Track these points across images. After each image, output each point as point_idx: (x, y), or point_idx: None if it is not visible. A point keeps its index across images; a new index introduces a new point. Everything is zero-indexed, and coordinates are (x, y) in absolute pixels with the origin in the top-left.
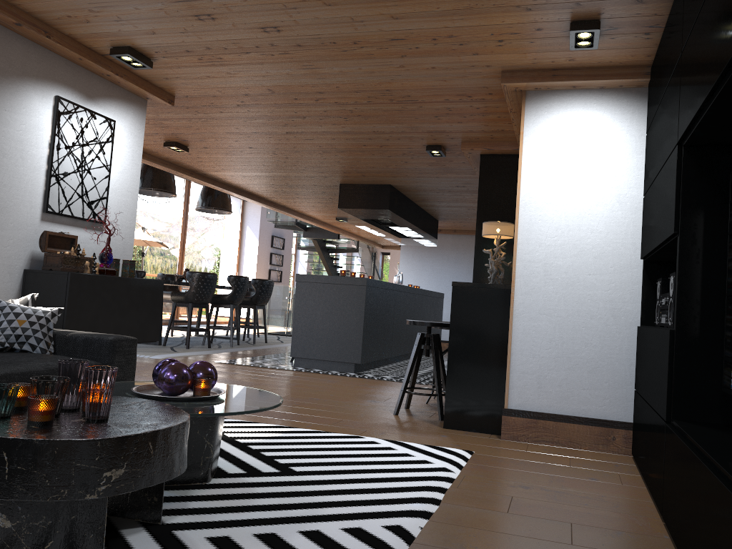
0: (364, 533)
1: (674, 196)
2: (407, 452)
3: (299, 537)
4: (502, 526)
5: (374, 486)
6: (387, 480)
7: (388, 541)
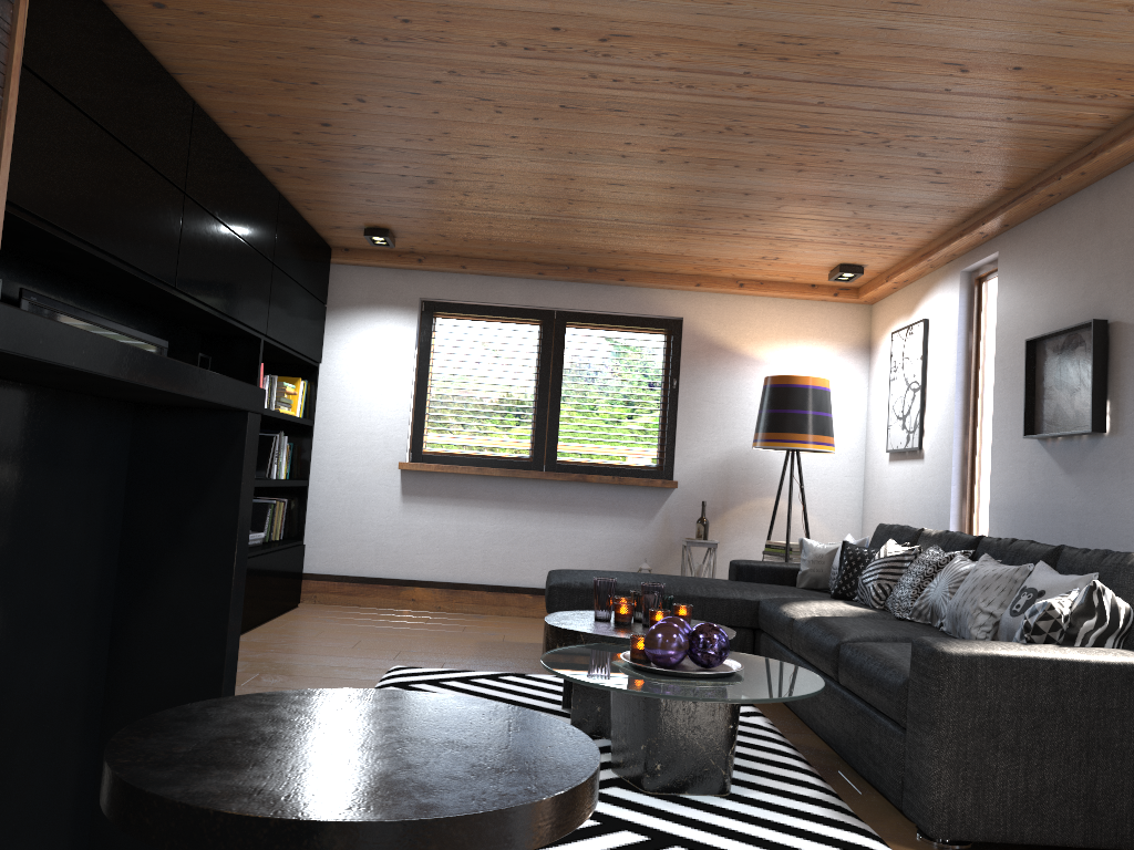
0: None
1: None
2: None
3: None
4: None
5: None
6: None
7: None
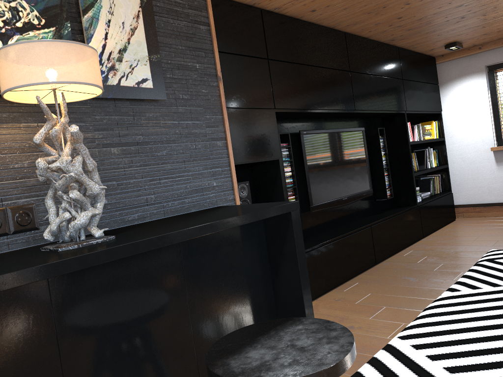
0: (470, 287)
1: (277, 138)
2: (432, 362)
3: (501, 284)
4: (395, 299)
5: (466, 314)
6: (457, 321)
7: (458, 285)
